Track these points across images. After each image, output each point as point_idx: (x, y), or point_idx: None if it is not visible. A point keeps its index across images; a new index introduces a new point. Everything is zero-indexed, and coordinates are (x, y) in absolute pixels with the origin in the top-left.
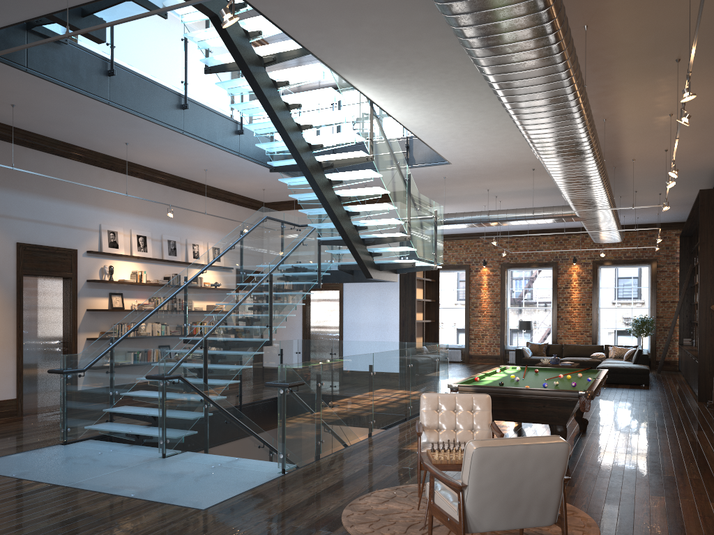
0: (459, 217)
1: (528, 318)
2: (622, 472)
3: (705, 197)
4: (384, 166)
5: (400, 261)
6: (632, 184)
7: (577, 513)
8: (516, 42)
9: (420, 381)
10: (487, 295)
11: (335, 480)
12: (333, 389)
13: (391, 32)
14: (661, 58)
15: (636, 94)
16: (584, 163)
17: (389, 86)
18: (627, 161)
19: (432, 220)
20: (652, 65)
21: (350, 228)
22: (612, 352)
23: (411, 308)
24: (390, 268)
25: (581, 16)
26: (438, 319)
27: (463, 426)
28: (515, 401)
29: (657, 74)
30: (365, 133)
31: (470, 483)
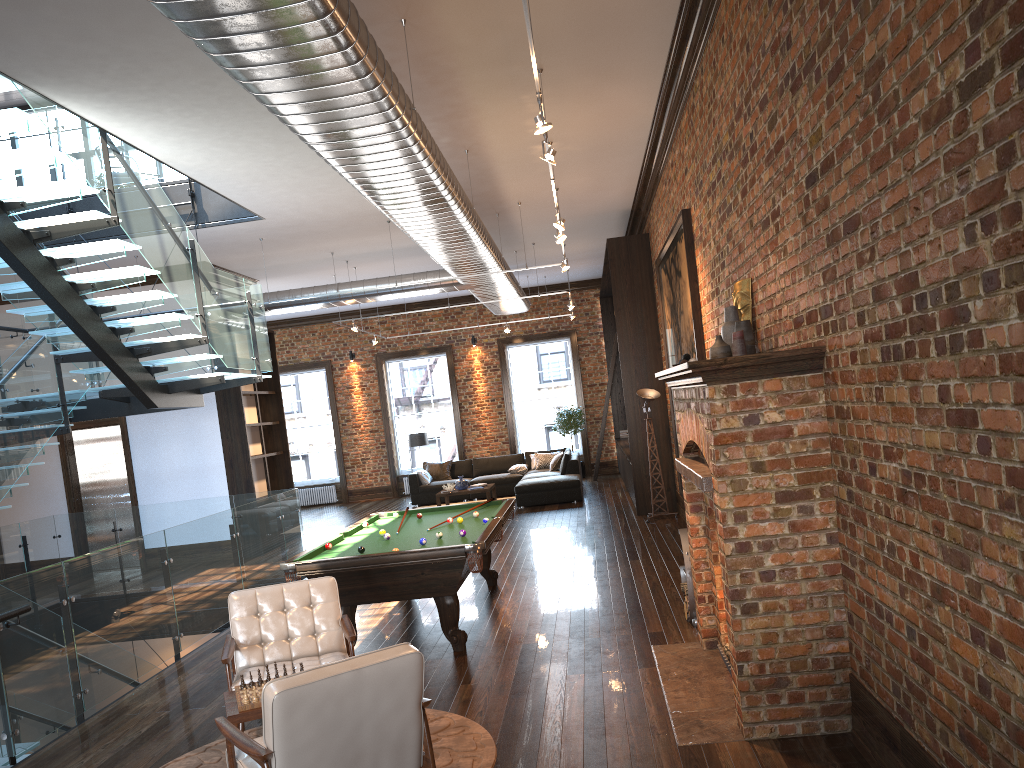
0: (296, 296)
1: (432, 422)
2: (535, 645)
3: (615, 248)
4: (144, 232)
5: (199, 376)
6: (526, 234)
7: (470, 727)
8: (283, 45)
9: (257, 554)
10: (361, 401)
11: (104, 756)
12: (95, 603)
13: (97, 19)
14: (518, 68)
15: (499, 116)
16: (445, 214)
17: (123, 104)
18: (512, 205)
19: (245, 307)
20: (510, 76)
21: (103, 334)
22: (535, 462)
23: (240, 440)
24: (186, 388)
25: (392, 5)
26: (287, 449)
27: (300, 631)
28: (382, 573)
29: (519, 88)
30: (97, 181)
31: (277, 748)
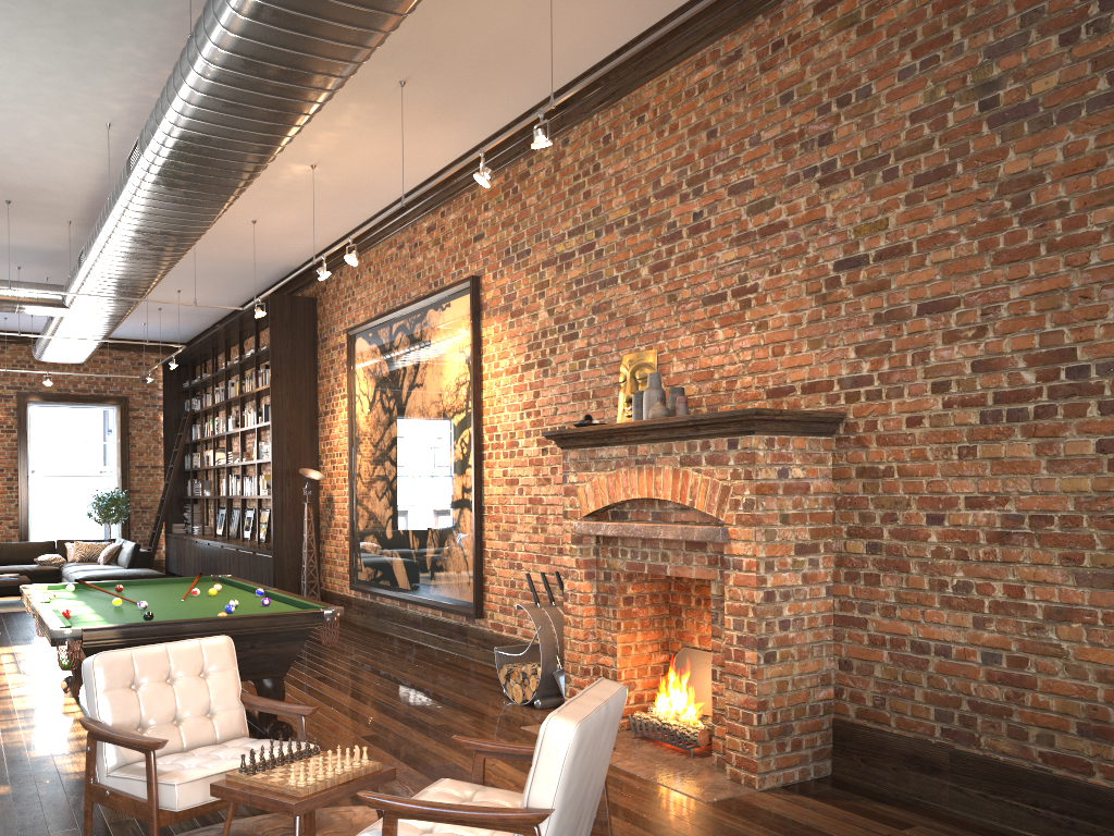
0: None
1: None
2: (380, 736)
3: (278, 306)
4: None
5: None
6: None
7: None
8: None
9: None
10: None
11: None
12: None
13: None
14: (386, 72)
15: None
16: (205, 210)
17: None
18: None
19: None
20: (367, 77)
21: None
22: (75, 552)
23: None
24: None
25: None
26: None
27: (193, 711)
28: None
29: (359, 94)
30: None
31: (557, 804)
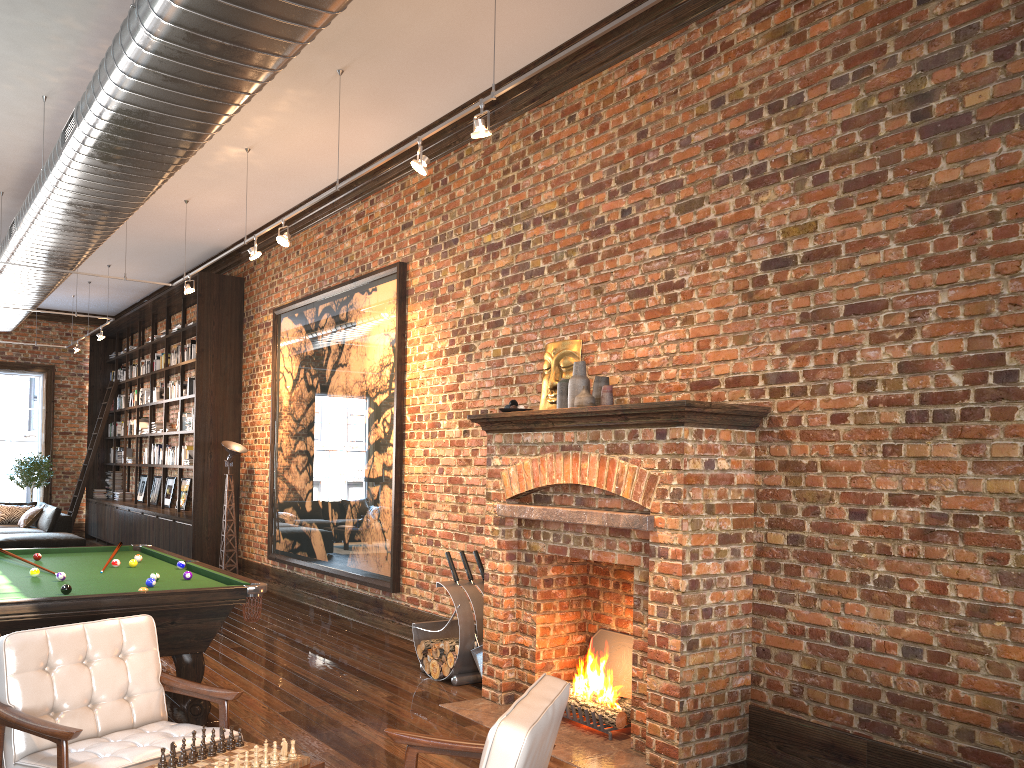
0: None
1: None
2: (299, 713)
3: (207, 284)
4: None
5: None
6: None
7: None
8: None
9: None
10: None
11: None
12: None
13: None
14: (325, 59)
15: None
16: (139, 186)
17: None
18: None
19: None
20: (306, 63)
21: None
22: None
23: None
24: None
25: None
26: None
27: (110, 693)
28: None
29: (297, 80)
30: None
31: None
